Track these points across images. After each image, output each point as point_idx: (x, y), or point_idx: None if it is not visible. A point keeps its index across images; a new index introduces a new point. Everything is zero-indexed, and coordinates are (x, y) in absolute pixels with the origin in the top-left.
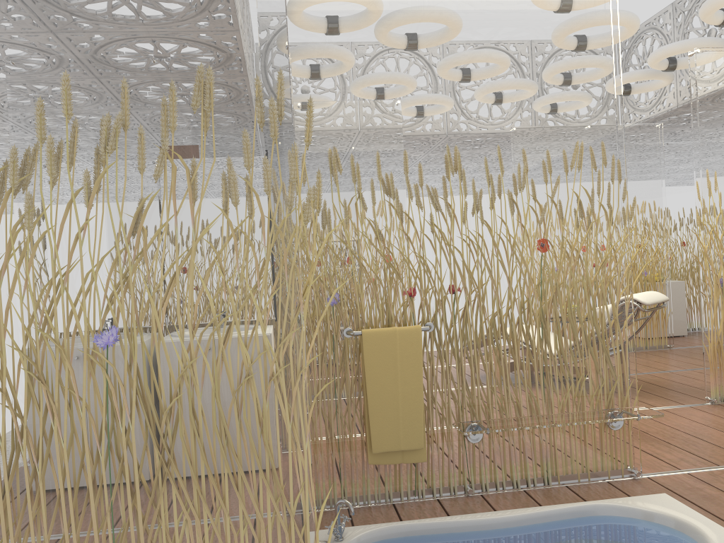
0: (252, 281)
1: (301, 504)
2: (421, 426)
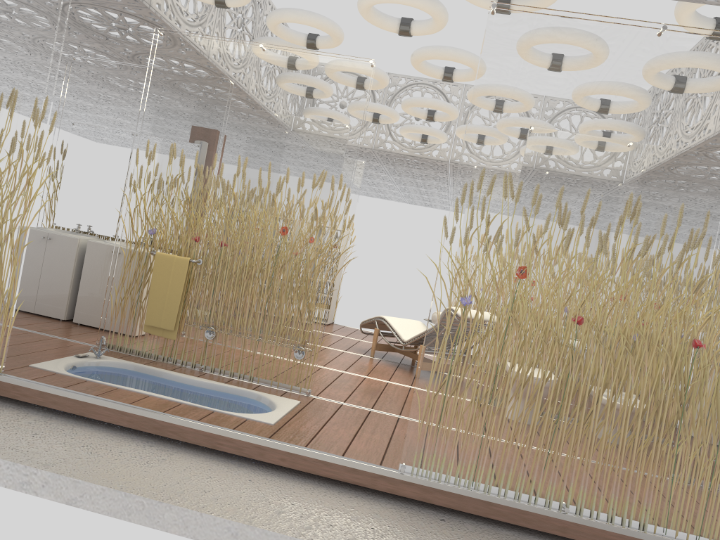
0: (7, 186)
1: (3, 290)
2: (175, 317)
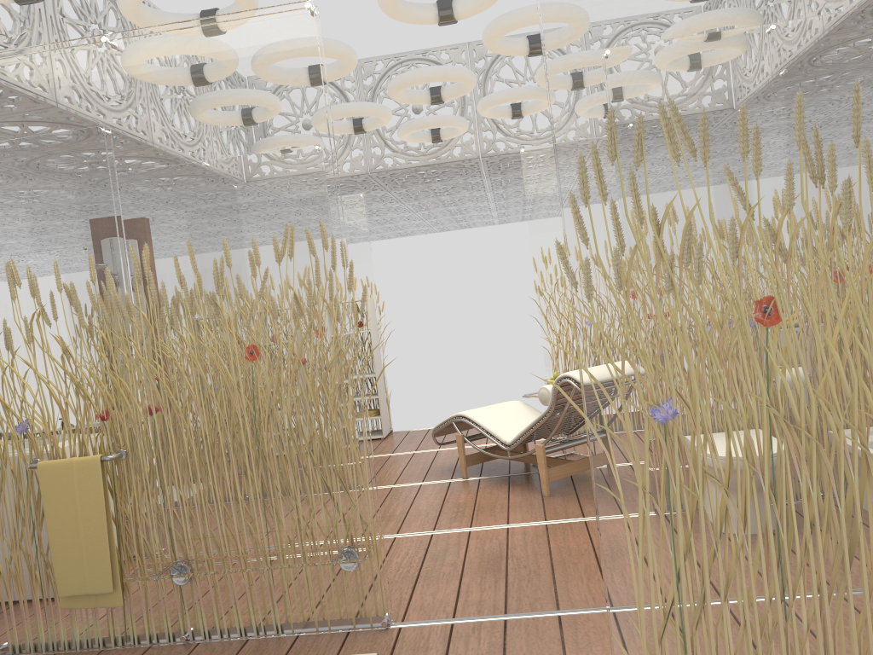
0: None
1: None
2: (108, 568)
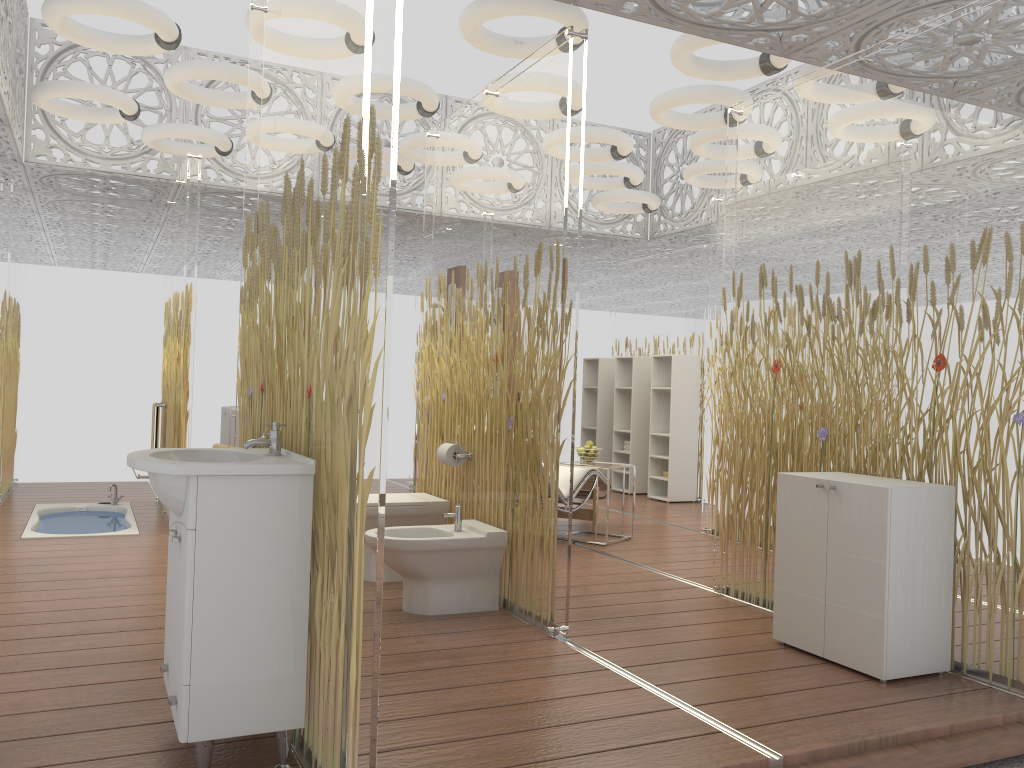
0: None
1: None
2: None
